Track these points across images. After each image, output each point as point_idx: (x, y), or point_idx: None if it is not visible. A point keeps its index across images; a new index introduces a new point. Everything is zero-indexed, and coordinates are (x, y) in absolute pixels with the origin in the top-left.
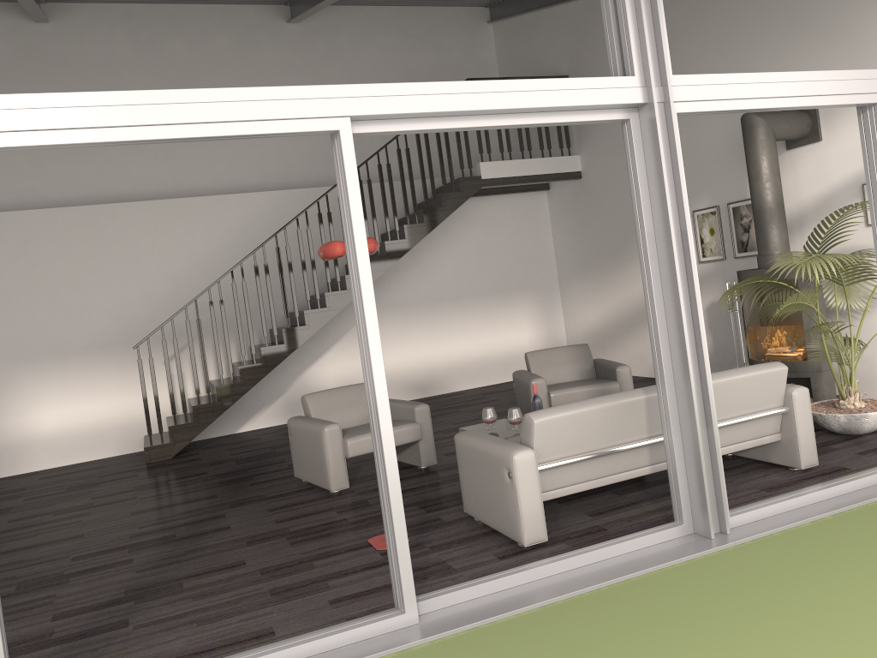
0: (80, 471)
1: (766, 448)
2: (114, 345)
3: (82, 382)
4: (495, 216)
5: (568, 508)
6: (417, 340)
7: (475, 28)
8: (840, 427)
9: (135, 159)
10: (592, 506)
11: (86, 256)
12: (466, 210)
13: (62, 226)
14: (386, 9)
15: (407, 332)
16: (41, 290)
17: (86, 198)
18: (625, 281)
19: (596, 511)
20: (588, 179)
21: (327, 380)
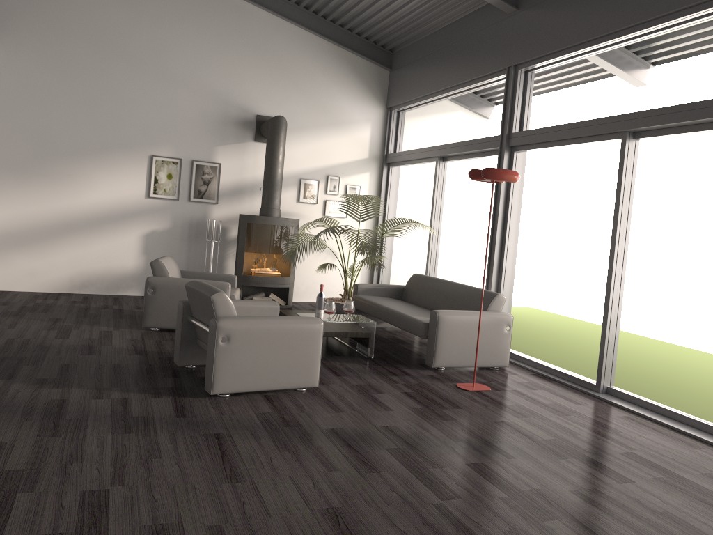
0: None
1: None
2: None
3: None
4: None
5: None
6: None
7: None
8: None
9: None
10: None
11: None
12: None
13: None
14: None
15: None
16: None
17: None
18: (29, 196)
19: None
20: None
21: None
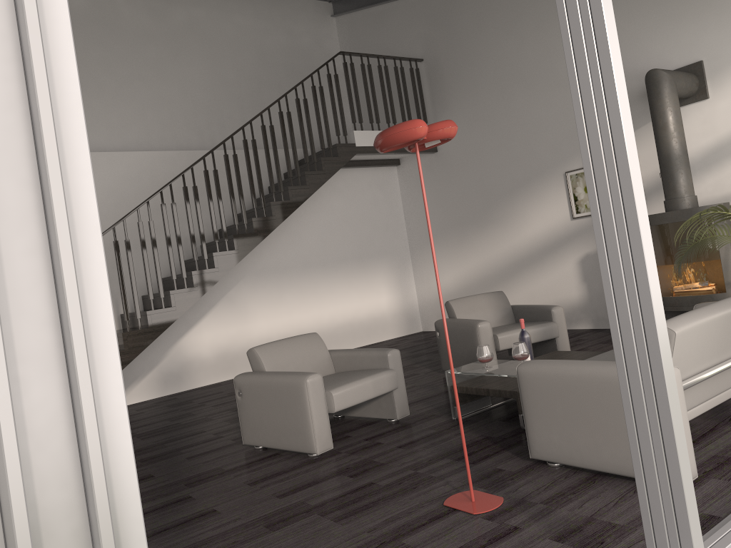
0: None
1: None
2: None
3: None
4: (354, 187)
5: None
6: (289, 305)
7: (321, 20)
8: None
9: None
10: None
11: None
12: (329, 180)
13: None
14: None
15: (279, 298)
16: None
17: None
18: (487, 243)
19: None
20: (445, 152)
21: (202, 349)
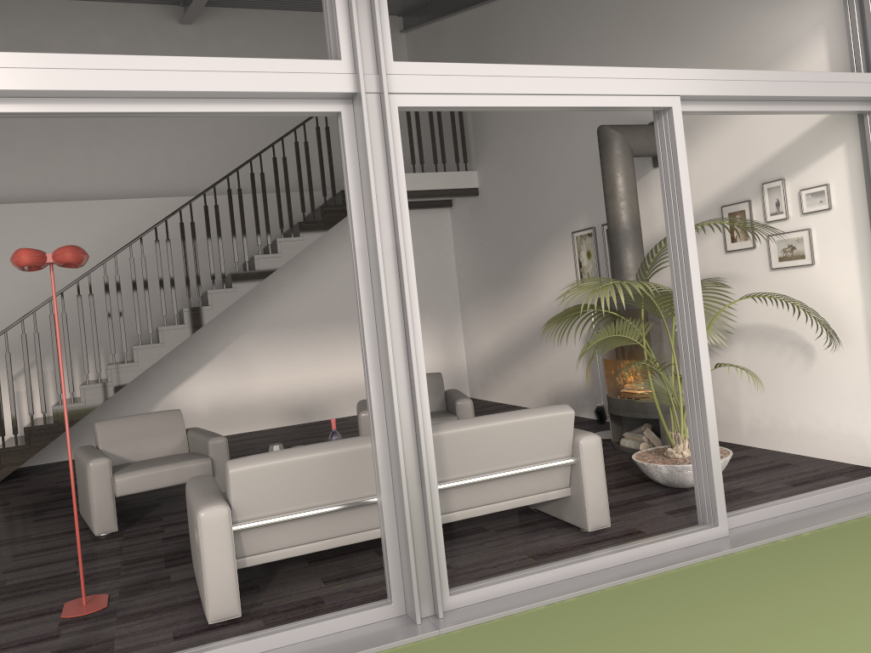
0: None
1: (560, 504)
2: None
3: None
4: None
5: (311, 570)
6: (300, 362)
7: None
8: (663, 479)
9: (4, 161)
10: (338, 569)
11: None
12: None
13: None
14: (290, 14)
15: (289, 353)
16: None
17: None
18: (515, 305)
19: (337, 575)
20: (484, 196)
21: (196, 402)
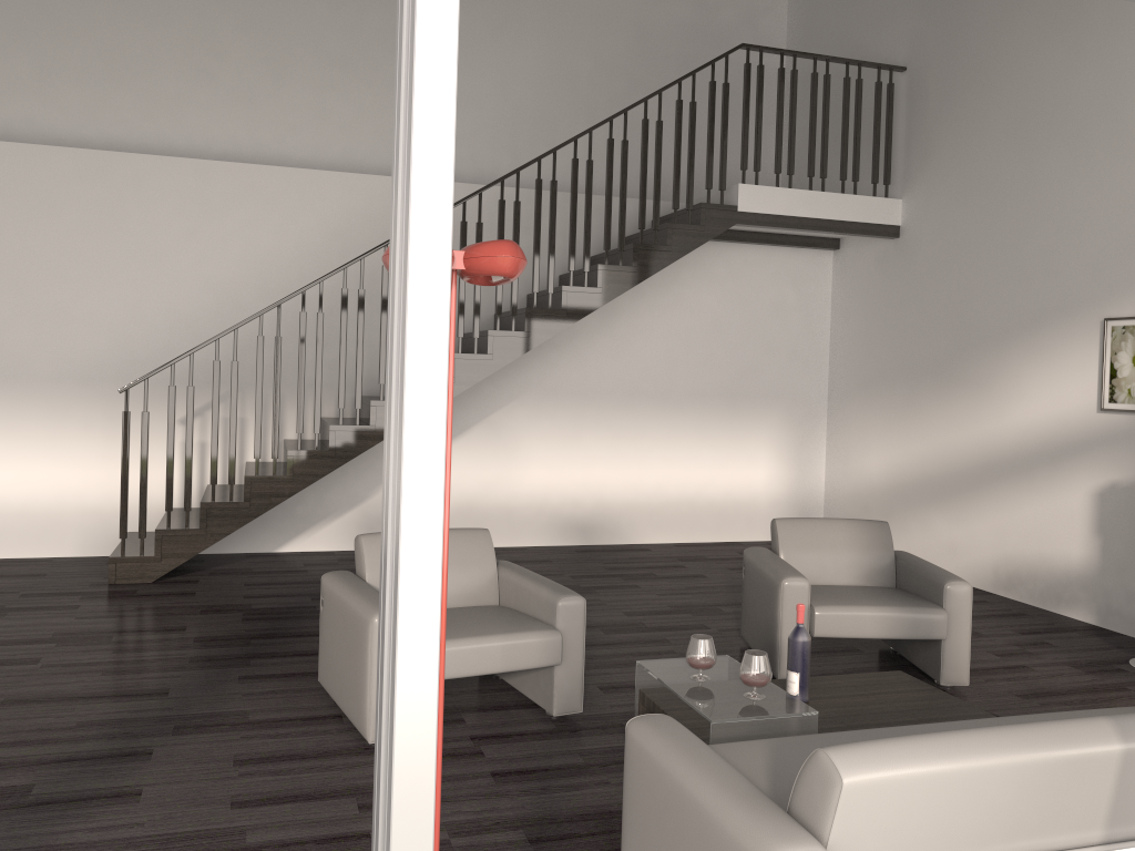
0: (3, 576)
1: None
2: (104, 380)
3: (43, 431)
4: (745, 277)
5: None
6: (589, 453)
7: None
8: None
9: (198, 96)
10: None
11: (82, 231)
12: (701, 260)
13: (53, 177)
14: None
15: (574, 438)
16: (2, 272)
17: (112, 143)
18: (948, 417)
19: None
20: (911, 240)
21: None
